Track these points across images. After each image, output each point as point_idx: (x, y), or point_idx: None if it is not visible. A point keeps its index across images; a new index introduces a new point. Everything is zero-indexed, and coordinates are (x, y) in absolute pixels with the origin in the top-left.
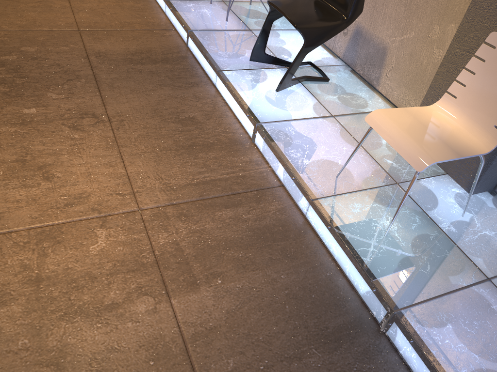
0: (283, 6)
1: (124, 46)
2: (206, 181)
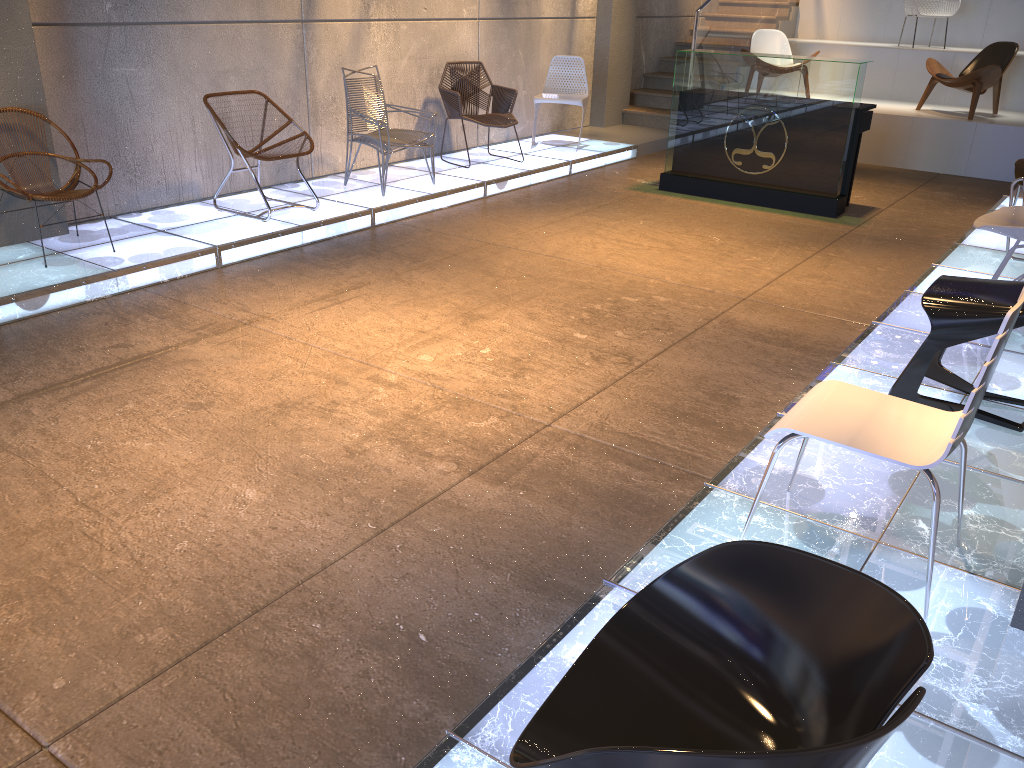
0: (947, 281)
1: (772, 323)
2: (646, 440)
